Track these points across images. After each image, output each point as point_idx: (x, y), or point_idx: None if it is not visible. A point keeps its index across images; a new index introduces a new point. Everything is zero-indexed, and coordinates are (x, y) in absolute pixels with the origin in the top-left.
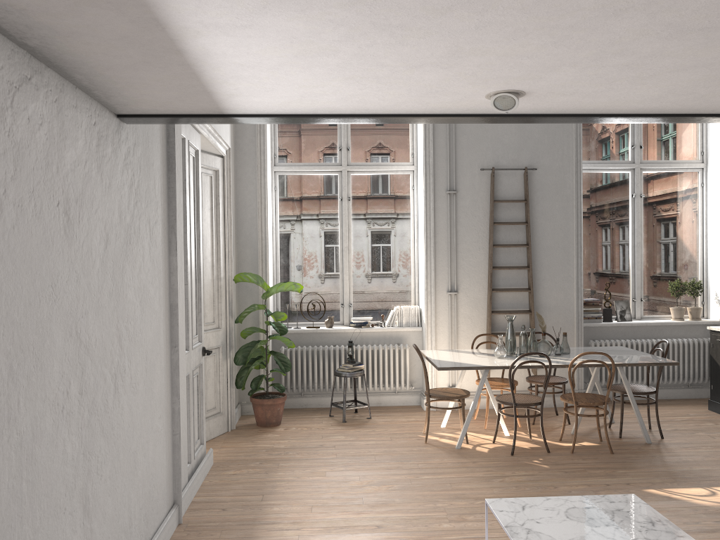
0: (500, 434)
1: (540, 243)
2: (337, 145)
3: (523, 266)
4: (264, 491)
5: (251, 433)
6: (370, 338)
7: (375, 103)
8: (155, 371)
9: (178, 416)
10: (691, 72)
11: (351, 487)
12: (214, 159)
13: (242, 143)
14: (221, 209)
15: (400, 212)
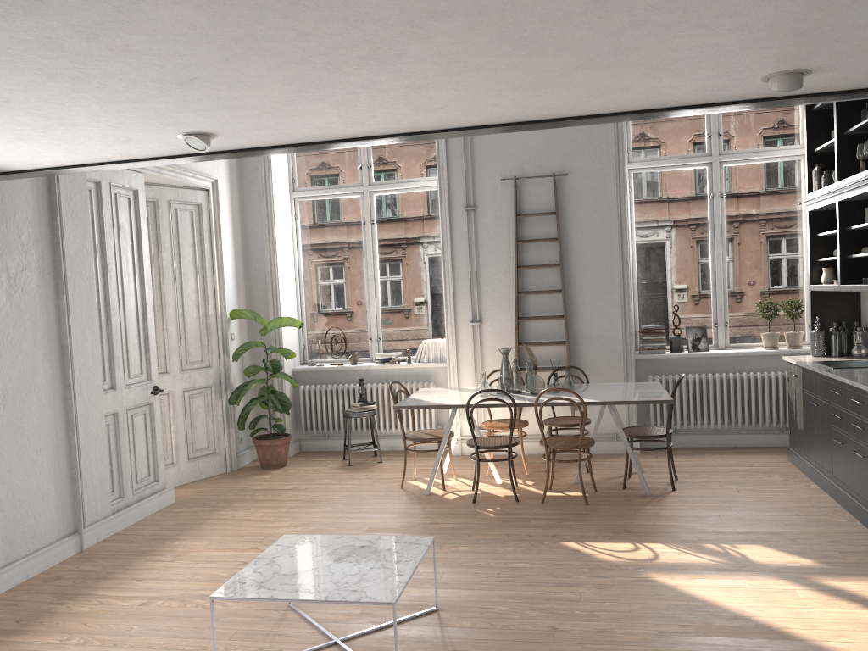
0: (494, 481)
1: (577, 262)
2: (358, 164)
3: (557, 289)
4: (186, 528)
5: (246, 474)
6: (396, 375)
7: (105, 152)
8: (27, 408)
9: (74, 451)
10: (304, 103)
11: (269, 527)
12: (194, 194)
13: (248, 171)
14: (206, 245)
15: (429, 234)
